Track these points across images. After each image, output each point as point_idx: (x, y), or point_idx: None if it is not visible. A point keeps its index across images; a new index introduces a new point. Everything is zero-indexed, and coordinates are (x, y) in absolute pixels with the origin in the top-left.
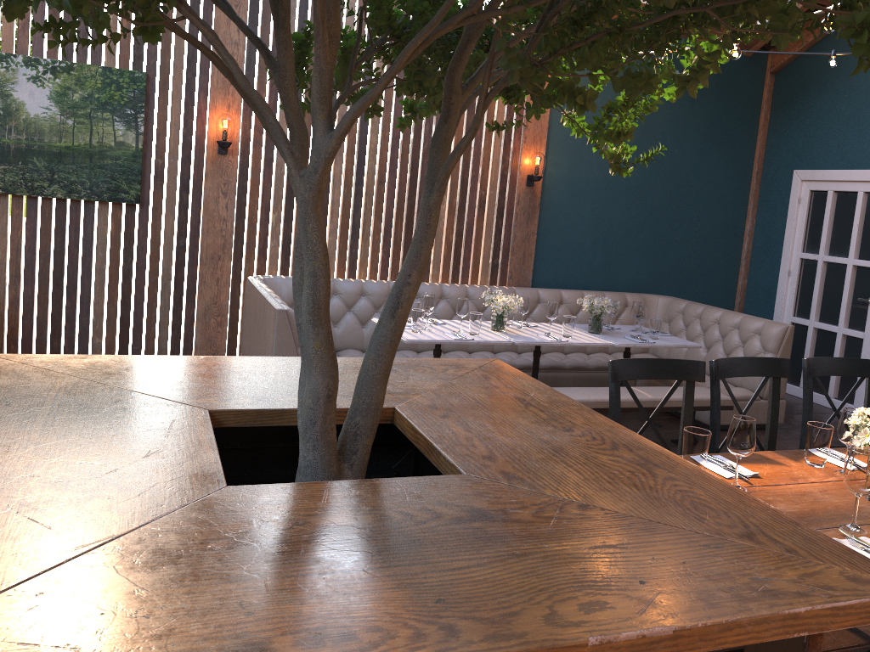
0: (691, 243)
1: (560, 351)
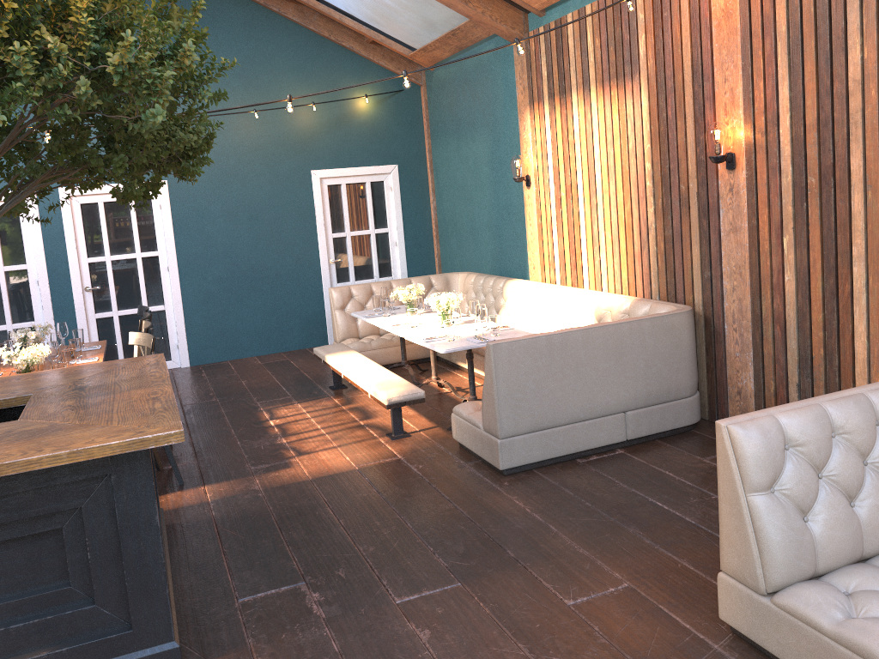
0: None
1: None
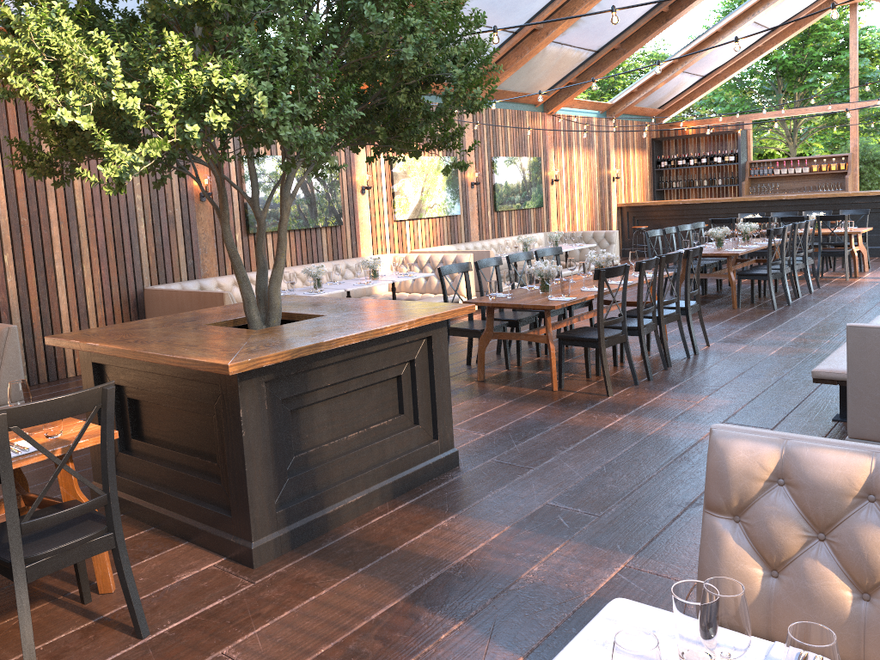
0: None
1: None
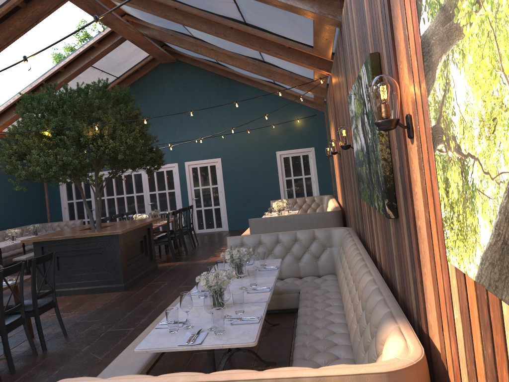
0: (33, 205)
1: (10, 250)
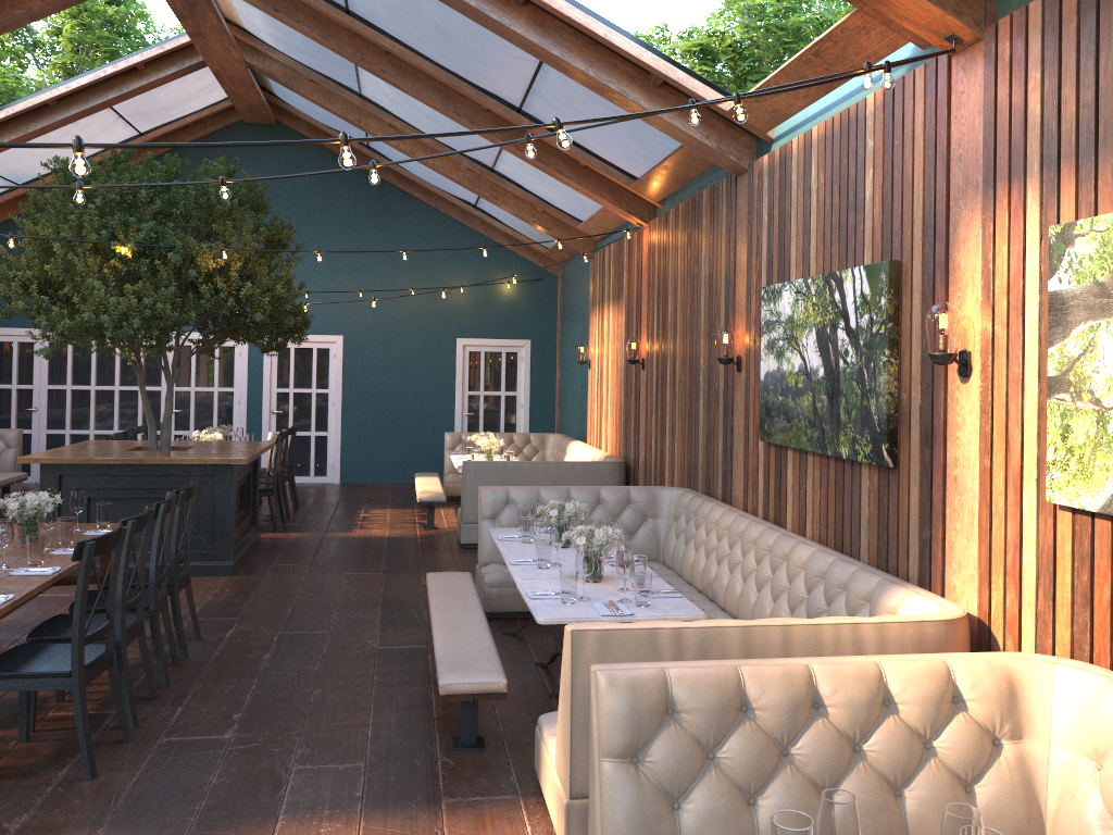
0: None
1: None
